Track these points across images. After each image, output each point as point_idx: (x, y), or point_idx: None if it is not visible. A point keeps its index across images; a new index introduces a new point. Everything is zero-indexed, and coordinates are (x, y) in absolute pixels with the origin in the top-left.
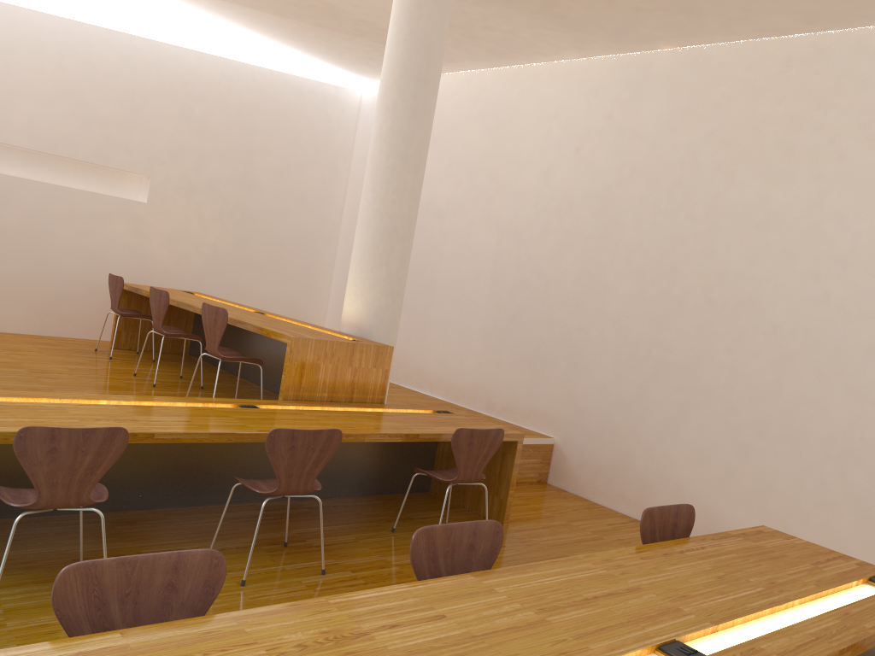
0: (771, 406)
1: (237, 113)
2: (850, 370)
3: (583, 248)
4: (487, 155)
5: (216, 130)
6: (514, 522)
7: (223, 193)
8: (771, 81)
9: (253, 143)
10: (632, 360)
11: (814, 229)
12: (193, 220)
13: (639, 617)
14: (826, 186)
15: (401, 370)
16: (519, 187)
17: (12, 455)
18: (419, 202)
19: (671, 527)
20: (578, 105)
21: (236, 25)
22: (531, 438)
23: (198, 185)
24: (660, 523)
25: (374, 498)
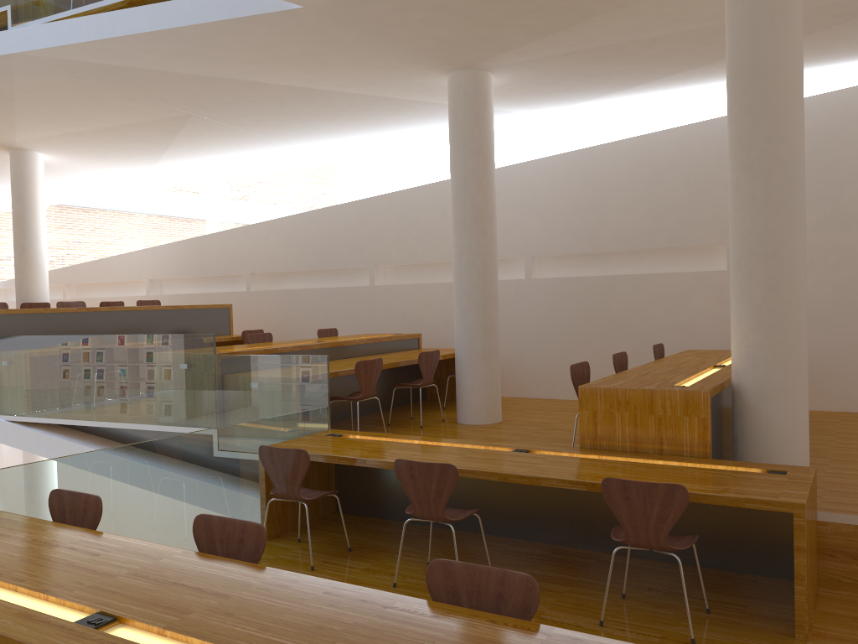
0: None
1: (810, 151)
2: None
3: None
4: None
5: None
6: (842, 641)
7: (810, 240)
8: None
9: (838, 176)
10: None
11: None
12: None
13: (150, 601)
14: None
15: None
16: None
17: (385, 476)
18: (789, 209)
19: (493, 597)
20: None
21: None
22: None
23: None
24: (470, 585)
25: (701, 570)
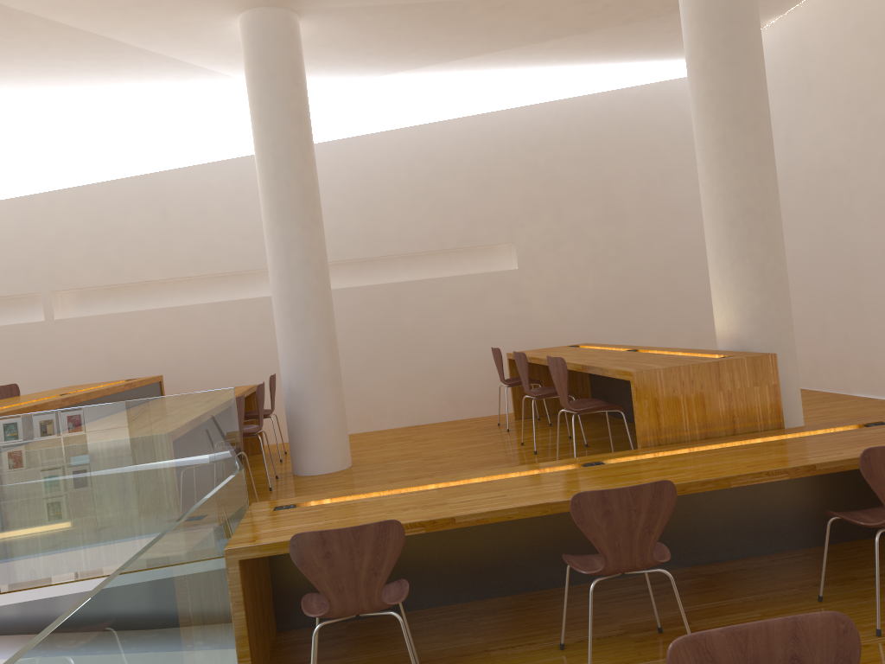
0: None
1: (581, 149)
2: None
3: None
4: (879, 74)
5: (565, 174)
6: None
7: (590, 235)
8: None
9: (607, 174)
10: None
11: None
12: (567, 272)
13: None
14: None
15: (846, 375)
16: None
17: None
18: (773, 166)
19: None
20: None
21: (552, 63)
22: None
23: (562, 235)
24: None
25: (803, 553)
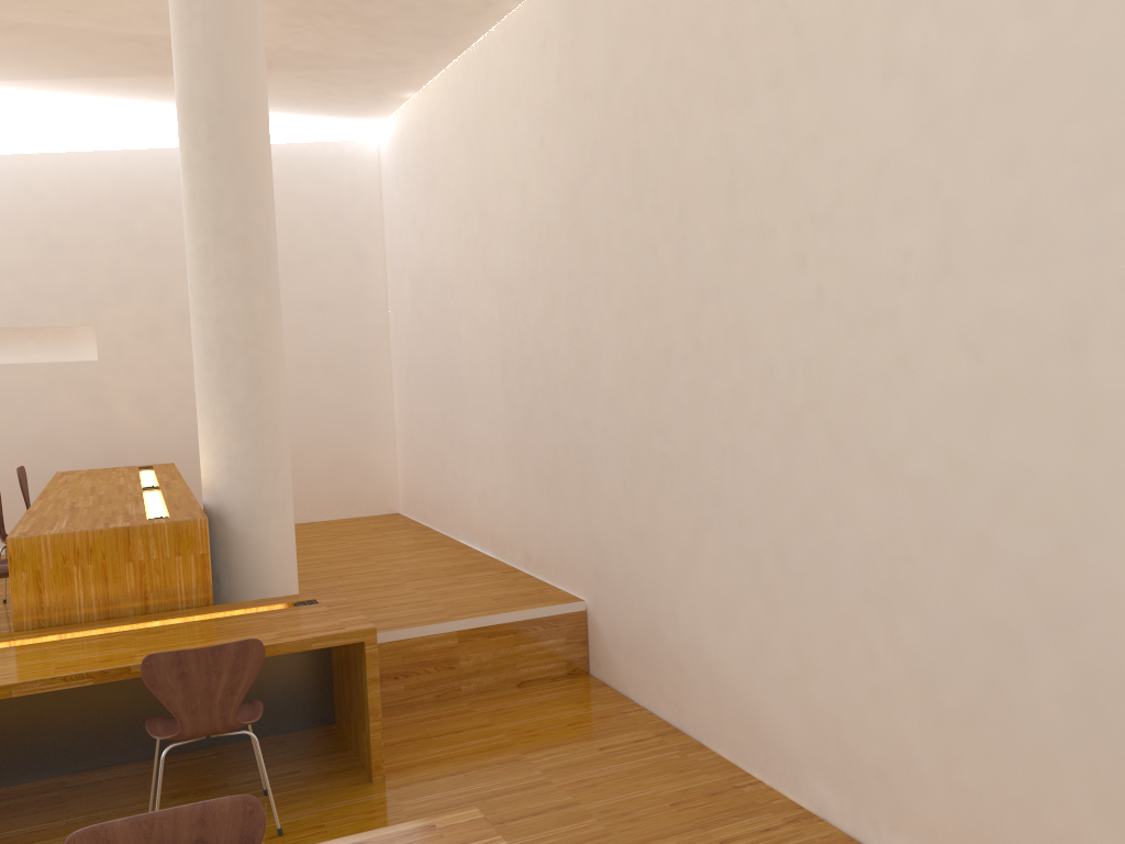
0: (788, 513)
1: None
2: (871, 427)
3: (568, 293)
4: (474, 184)
5: (173, 244)
6: (414, 768)
7: None
8: None
9: None
10: (636, 462)
11: (787, 175)
12: (168, 368)
13: None
14: (789, 91)
15: (455, 518)
16: (504, 221)
17: None
18: (268, 288)
19: None
20: (533, 73)
21: (150, 102)
22: (533, 609)
23: (165, 322)
24: None
25: (216, 751)
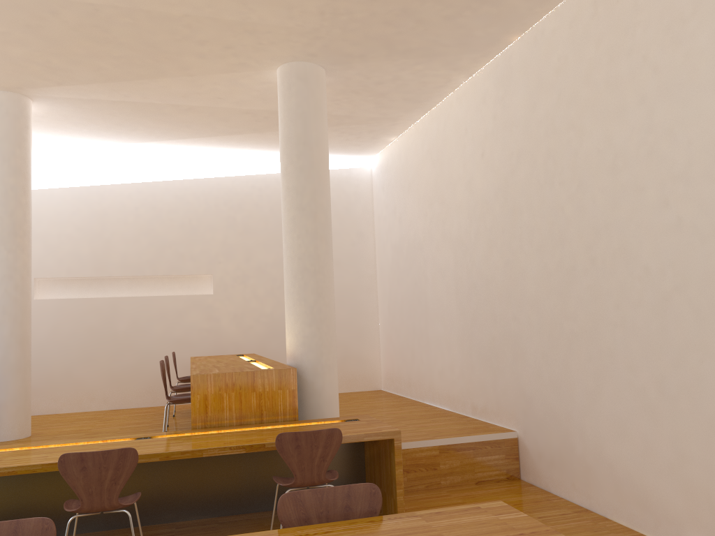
0: (663, 358)
1: (269, 211)
2: None
3: (501, 241)
4: (436, 184)
5: (256, 228)
6: None
7: (270, 273)
8: (588, 27)
9: None
10: (552, 338)
11: (653, 153)
12: (251, 299)
13: None
14: (651, 105)
15: (422, 388)
16: (457, 203)
17: None
18: (327, 240)
19: (341, 511)
20: (476, 117)
21: (248, 149)
22: (484, 435)
23: (250, 272)
24: (320, 507)
25: None
